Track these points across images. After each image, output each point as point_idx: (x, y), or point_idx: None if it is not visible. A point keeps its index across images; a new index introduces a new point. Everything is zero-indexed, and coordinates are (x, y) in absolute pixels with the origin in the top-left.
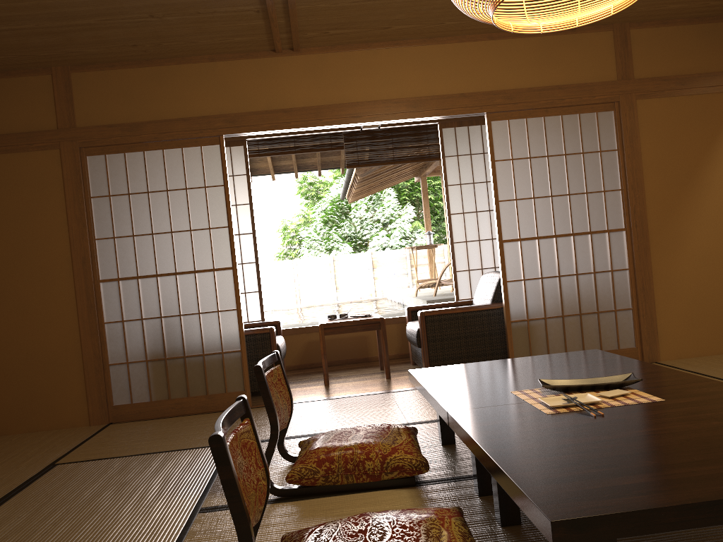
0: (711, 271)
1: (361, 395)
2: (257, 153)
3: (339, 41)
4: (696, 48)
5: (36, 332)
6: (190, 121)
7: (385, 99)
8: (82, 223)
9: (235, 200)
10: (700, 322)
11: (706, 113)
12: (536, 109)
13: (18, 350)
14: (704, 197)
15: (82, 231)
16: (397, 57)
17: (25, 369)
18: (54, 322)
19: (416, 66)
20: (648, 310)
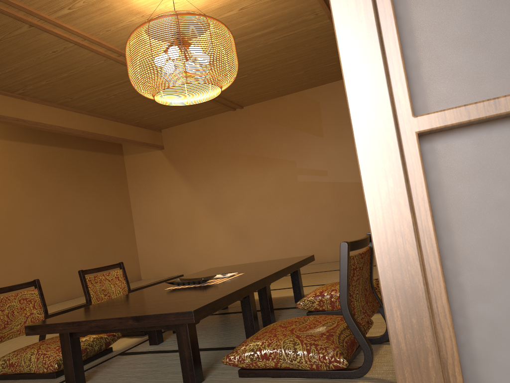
0: None
1: None
2: None
3: None
4: None
5: None
6: None
7: None
8: None
9: None
10: None
11: None
12: None
13: None
14: None
15: None
16: None
17: None
18: None
19: None
20: None
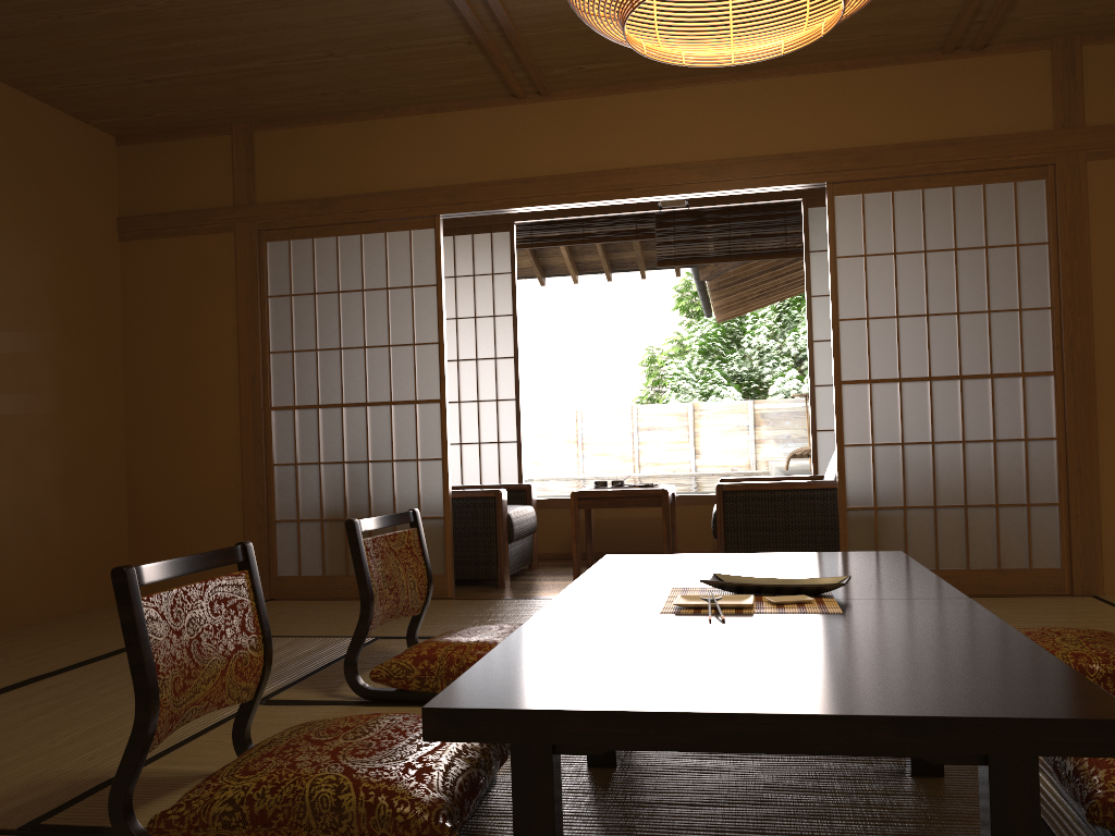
0: None
1: None
2: (529, 242)
3: (605, 79)
4: None
5: (191, 470)
6: (396, 196)
7: (669, 163)
8: (255, 330)
9: (493, 309)
10: None
11: None
12: (909, 176)
13: (170, 491)
14: None
15: (254, 340)
16: (692, 101)
17: (175, 517)
18: (213, 458)
19: (721, 114)
20: (1086, 508)
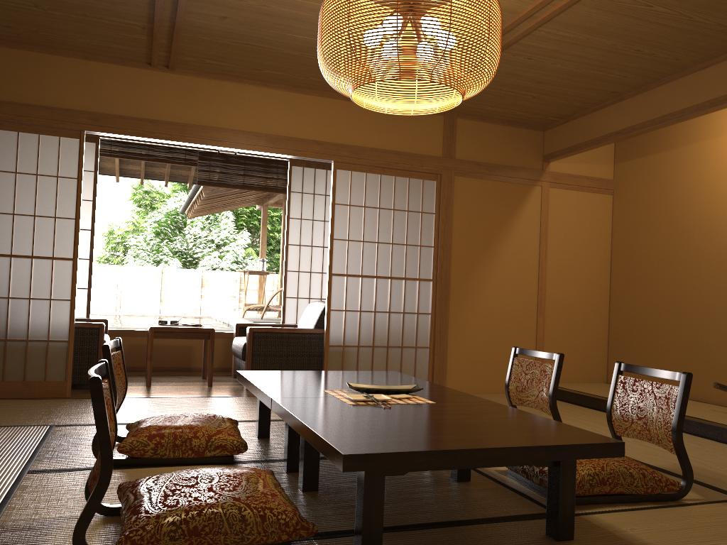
0: (493, 324)
1: (183, 397)
2: (109, 153)
3: (214, 70)
4: (504, 144)
5: None
6: (53, 111)
7: (247, 130)
8: None
9: None
10: (479, 365)
11: (504, 197)
12: (375, 166)
13: None
14: (495, 264)
15: None
16: (264, 96)
17: None
18: None
19: (279, 108)
20: (442, 350)
